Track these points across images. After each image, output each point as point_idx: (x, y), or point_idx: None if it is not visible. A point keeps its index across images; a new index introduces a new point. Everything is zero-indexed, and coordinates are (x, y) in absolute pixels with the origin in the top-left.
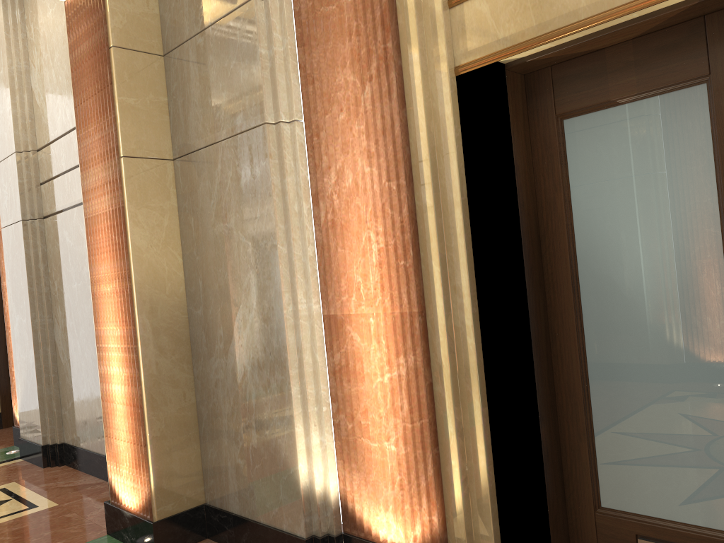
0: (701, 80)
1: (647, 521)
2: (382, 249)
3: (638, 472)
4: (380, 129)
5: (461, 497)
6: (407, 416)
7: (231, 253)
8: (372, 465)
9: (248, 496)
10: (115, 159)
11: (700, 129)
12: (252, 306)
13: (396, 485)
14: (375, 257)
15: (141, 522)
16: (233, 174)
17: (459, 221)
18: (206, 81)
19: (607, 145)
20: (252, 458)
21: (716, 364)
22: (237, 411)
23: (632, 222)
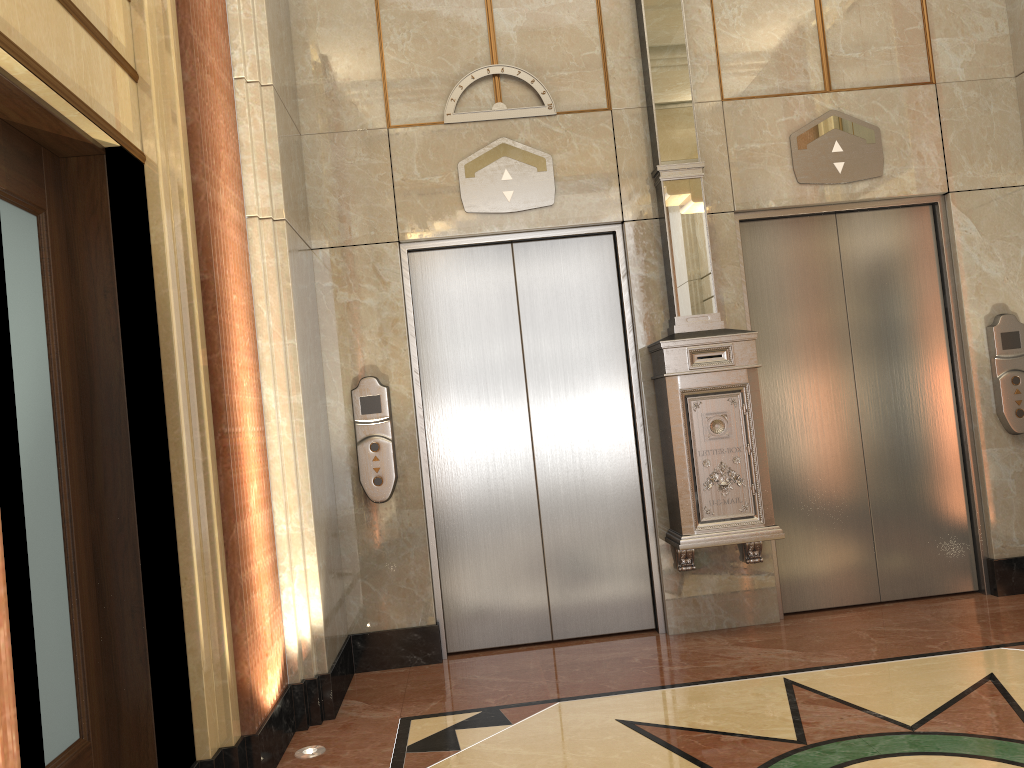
0: (38, 211)
1: None
2: None
3: None
4: None
5: None
6: None
7: None
8: None
9: None
10: None
11: (35, 264)
12: None
13: None
14: None
15: None
16: None
17: None
18: None
19: None
20: None
21: (54, 541)
22: None
23: None
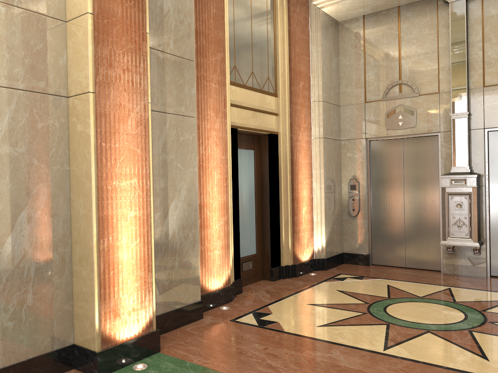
0: (254, 149)
1: (243, 258)
2: (218, 179)
3: (241, 246)
4: (220, 136)
5: (231, 262)
6: (222, 238)
7: (171, 171)
8: (209, 262)
9: (170, 299)
10: (144, 101)
11: (252, 160)
12: (182, 199)
13: (217, 265)
14: (216, 181)
15: (147, 337)
16: (176, 133)
17: (231, 173)
18: (162, 78)
19: (239, 158)
20: (174, 277)
21: (252, 214)
22: (167, 255)
23: (242, 179)
